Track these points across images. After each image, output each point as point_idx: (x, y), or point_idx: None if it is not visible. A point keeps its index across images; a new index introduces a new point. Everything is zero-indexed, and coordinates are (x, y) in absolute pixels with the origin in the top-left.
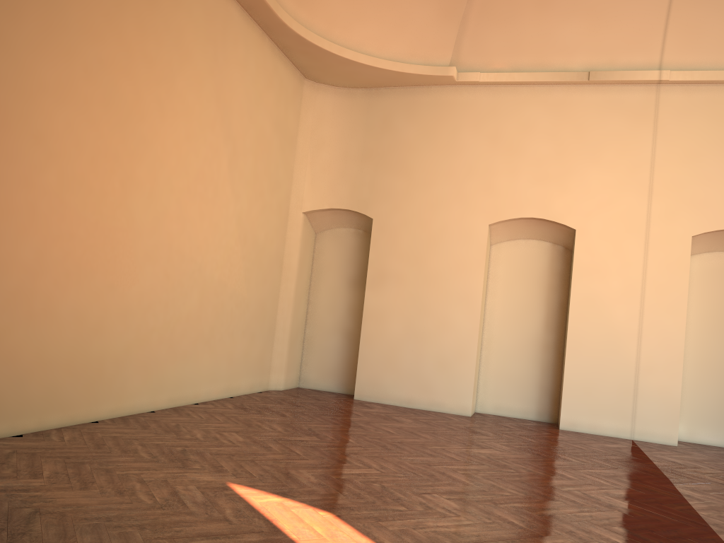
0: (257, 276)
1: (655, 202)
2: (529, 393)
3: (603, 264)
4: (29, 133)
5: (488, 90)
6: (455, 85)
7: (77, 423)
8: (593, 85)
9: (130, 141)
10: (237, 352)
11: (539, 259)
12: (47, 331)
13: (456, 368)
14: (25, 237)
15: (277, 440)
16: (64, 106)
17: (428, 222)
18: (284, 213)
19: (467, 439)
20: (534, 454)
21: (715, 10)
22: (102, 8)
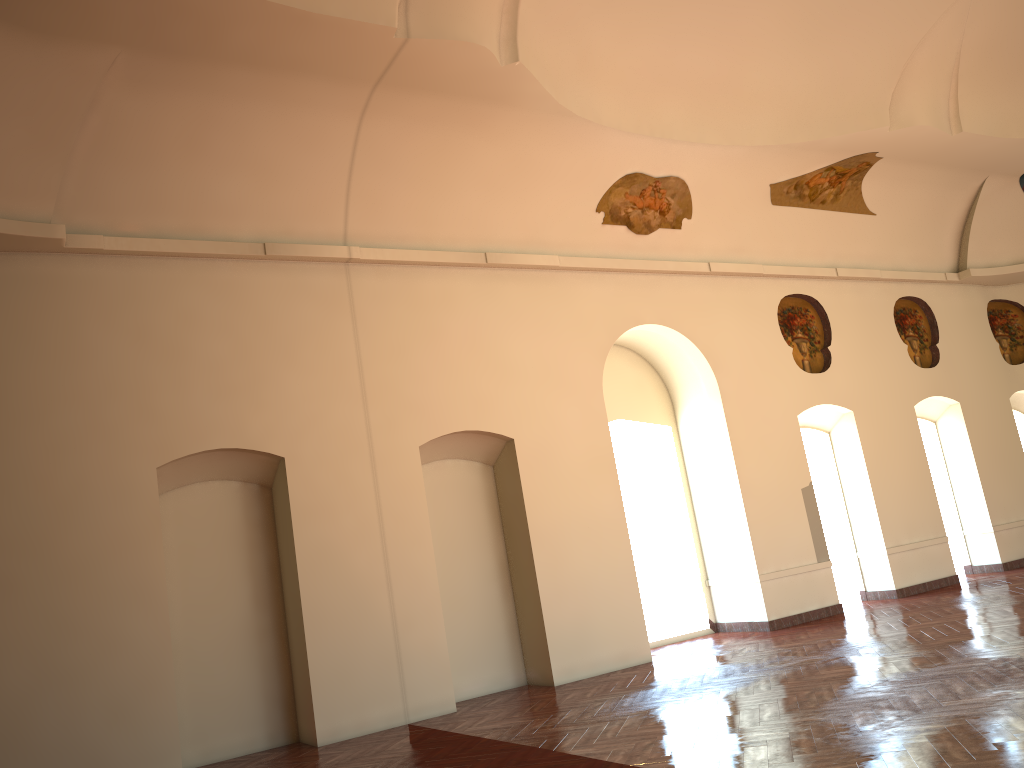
0: None
1: (372, 409)
2: (251, 711)
3: (328, 498)
4: None
5: (118, 263)
6: (60, 253)
7: None
8: (269, 261)
9: None
10: None
11: (229, 508)
12: None
13: (144, 709)
14: None
15: None
16: None
17: (48, 478)
18: None
19: None
20: None
21: (397, 181)
22: None
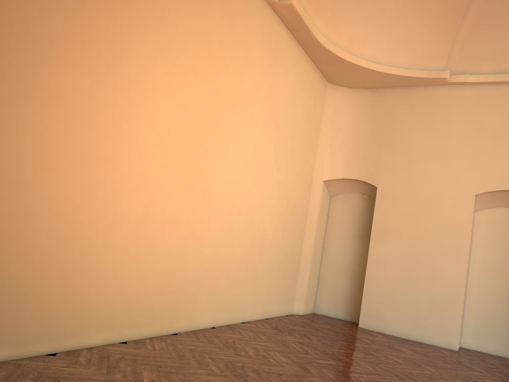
0: (289, 228)
1: None
2: (508, 335)
3: None
4: (145, 119)
5: (475, 89)
6: (447, 85)
7: (163, 334)
8: None
9: (210, 126)
10: (272, 284)
11: None
12: (148, 265)
13: (445, 309)
14: (138, 195)
15: (311, 363)
16: (169, 100)
17: (422, 191)
18: (309, 181)
19: (465, 374)
20: None
21: None
22: (198, 31)
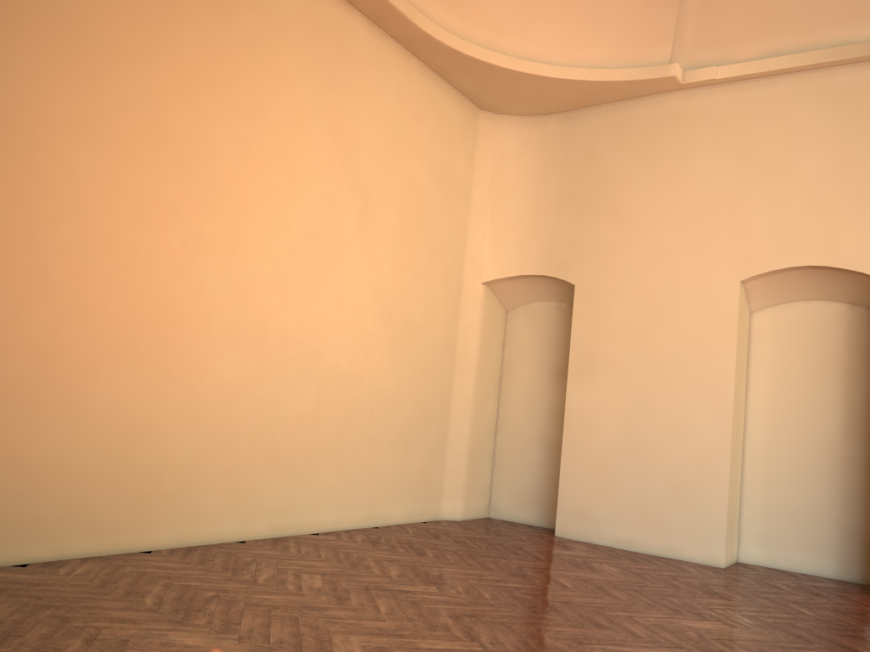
0: (413, 367)
1: None
2: (823, 535)
3: None
4: (33, 178)
5: (731, 90)
6: (683, 89)
7: (119, 553)
8: None
9: (194, 190)
10: (383, 467)
11: (830, 330)
12: (68, 431)
13: (699, 493)
14: (30, 309)
15: (370, 589)
16: (88, 145)
17: (650, 284)
18: (454, 285)
19: (687, 603)
20: (792, 635)
21: None
22: (144, 25)
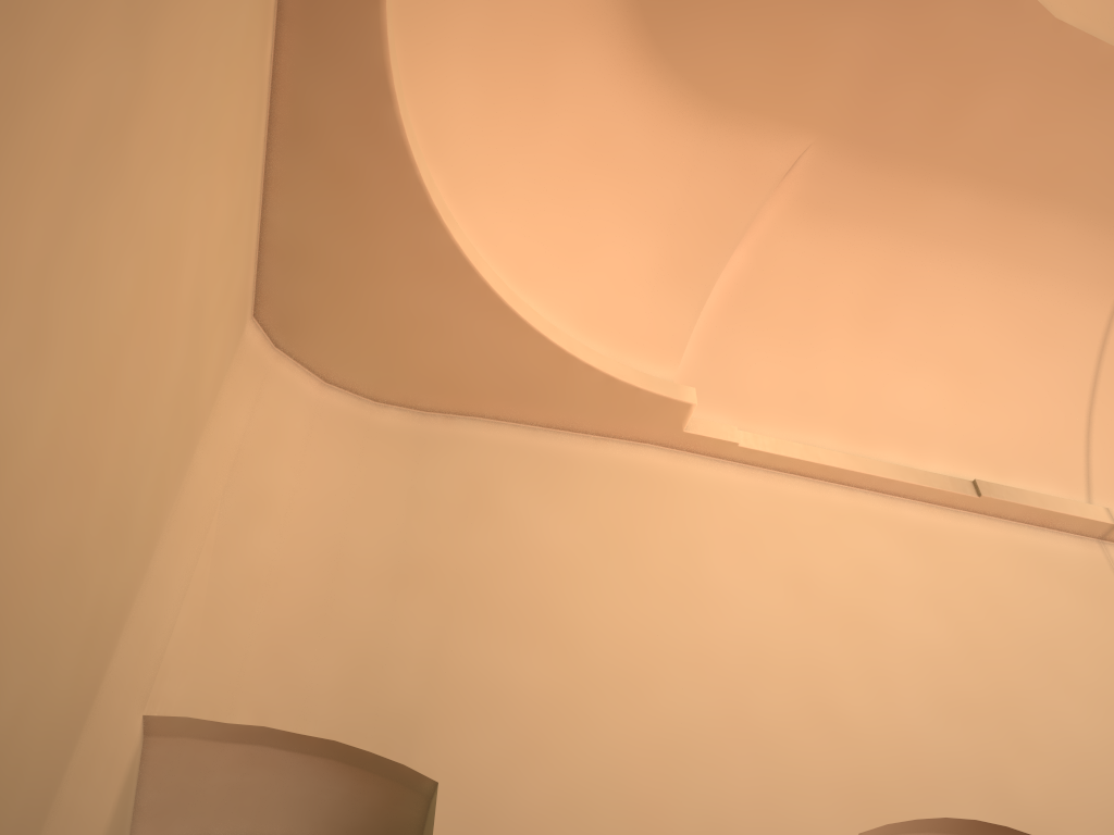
0: None
1: None
2: None
3: None
4: None
5: (752, 476)
6: (669, 447)
7: None
8: (977, 514)
9: None
10: None
11: None
12: None
13: None
14: None
15: None
16: None
17: (656, 808)
18: (91, 679)
19: None
20: None
21: None
22: None
